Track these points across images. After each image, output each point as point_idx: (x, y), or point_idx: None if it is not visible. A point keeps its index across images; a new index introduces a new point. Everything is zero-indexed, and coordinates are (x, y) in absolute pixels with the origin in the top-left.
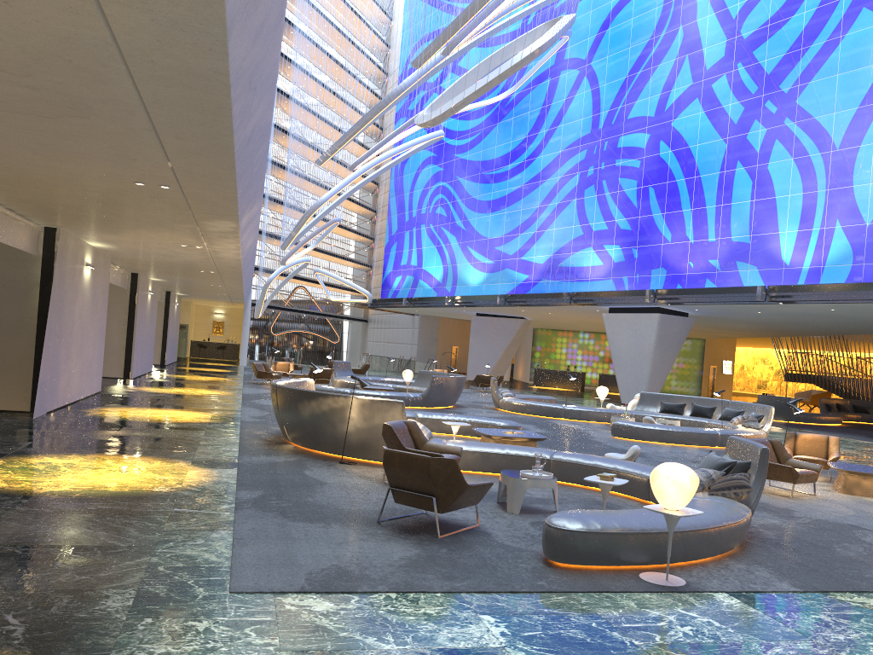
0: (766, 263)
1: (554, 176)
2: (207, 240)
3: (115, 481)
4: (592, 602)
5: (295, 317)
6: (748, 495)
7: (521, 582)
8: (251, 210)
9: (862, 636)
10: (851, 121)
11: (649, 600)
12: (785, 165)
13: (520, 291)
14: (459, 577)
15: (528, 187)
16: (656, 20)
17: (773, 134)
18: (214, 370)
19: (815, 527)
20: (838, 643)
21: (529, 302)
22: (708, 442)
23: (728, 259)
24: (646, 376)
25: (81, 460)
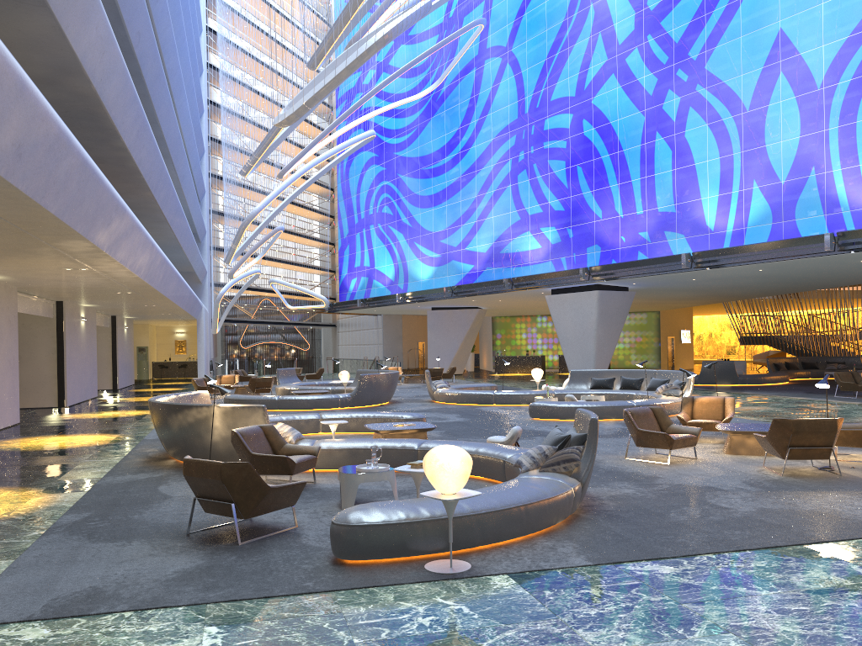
0: (692, 231)
1: (488, 164)
2: (83, 261)
3: None
4: (348, 600)
5: (267, 329)
6: (579, 468)
7: (286, 585)
8: (108, 227)
9: (618, 608)
10: (757, 81)
11: (413, 591)
12: (701, 131)
13: (467, 281)
14: (221, 587)
15: (465, 178)
16: (568, 1)
17: (687, 102)
18: (166, 389)
19: (667, 493)
20: (584, 619)
21: (476, 291)
22: None
23: (657, 230)
24: (592, 354)
25: None
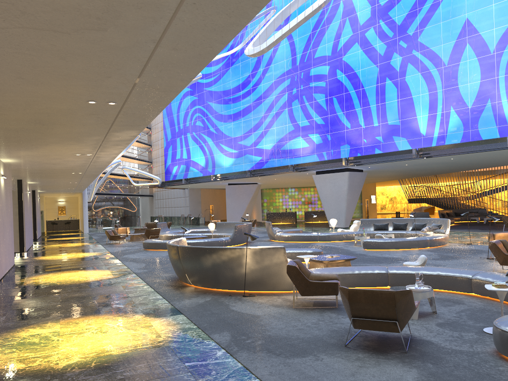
0: (411, 136)
1: (271, 96)
2: (101, 148)
3: (108, 343)
4: None
5: (105, 198)
6: None
7: None
8: None
9: None
10: (452, 49)
11: None
12: (416, 77)
13: (257, 167)
14: None
15: (255, 104)
16: None
17: (406, 60)
18: (72, 238)
19: None
20: None
21: (265, 173)
22: (423, 245)
23: (387, 135)
24: (344, 209)
25: (60, 326)
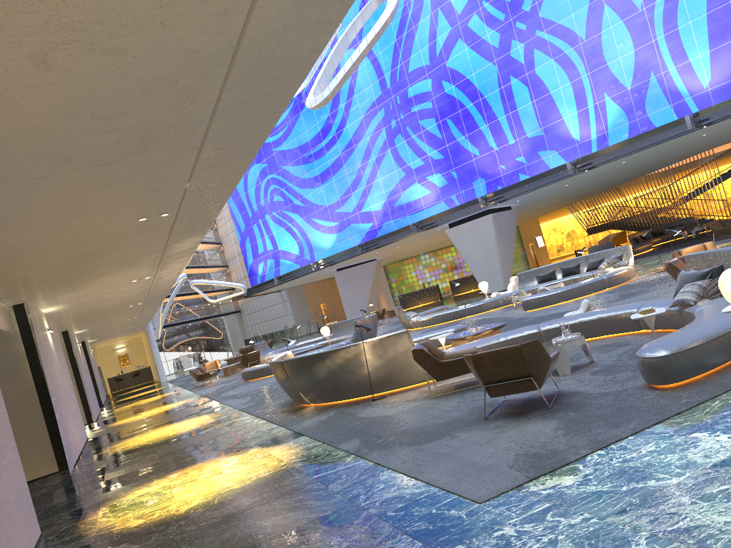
0: (562, 145)
1: (364, 137)
2: (161, 266)
3: (227, 481)
4: None
5: (176, 331)
6: None
7: (669, 406)
8: None
9: None
10: (587, 16)
11: None
12: (548, 66)
13: (370, 237)
14: (622, 422)
15: (345, 153)
16: None
17: (530, 46)
18: (148, 392)
19: None
20: None
21: (382, 243)
22: (600, 287)
23: (531, 153)
24: (498, 266)
25: (168, 480)
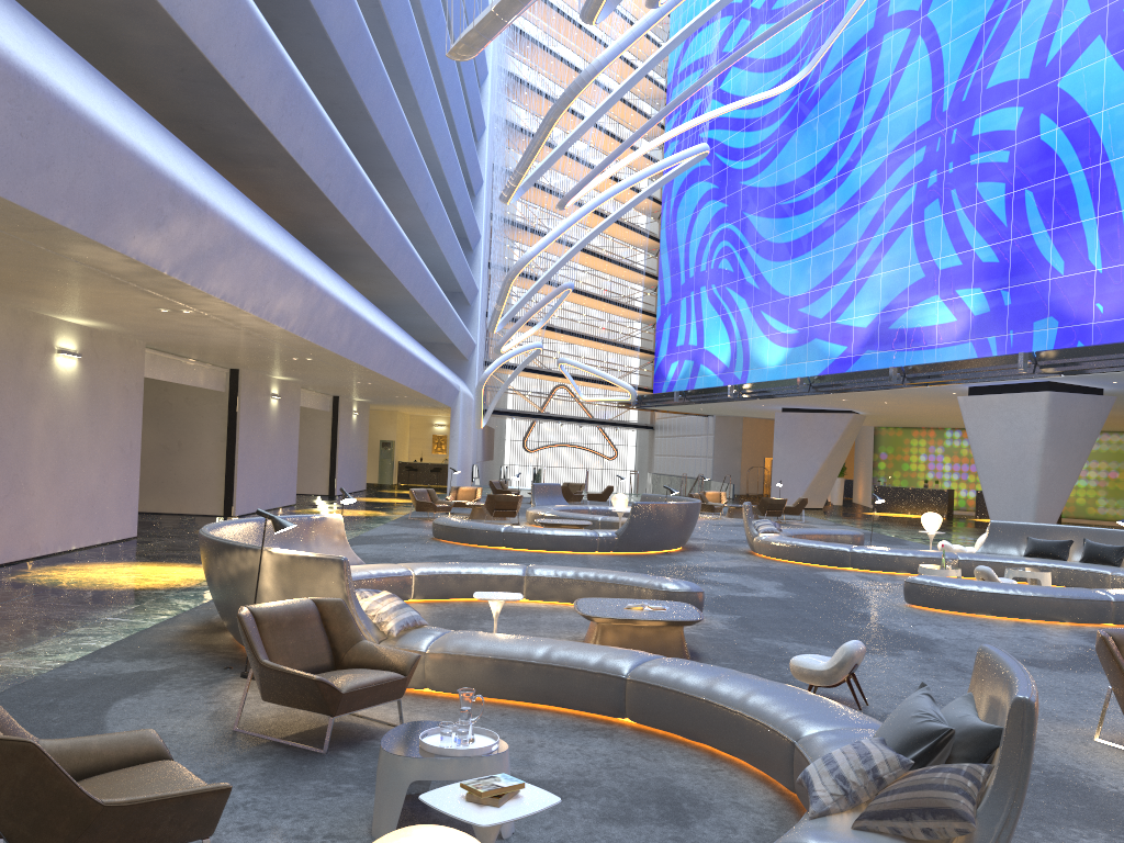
0: None
1: (879, 193)
2: (163, 294)
3: None
4: None
5: (564, 427)
6: (970, 837)
7: None
8: (160, 229)
9: None
10: None
11: None
12: None
13: (835, 371)
14: None
15: (841, 215)
16: None
17: None
18: (393, 501)
19: None
20: None
21: (847, 386)
22: (1090, 615)
23: None
24: (1032, 493)
25: None
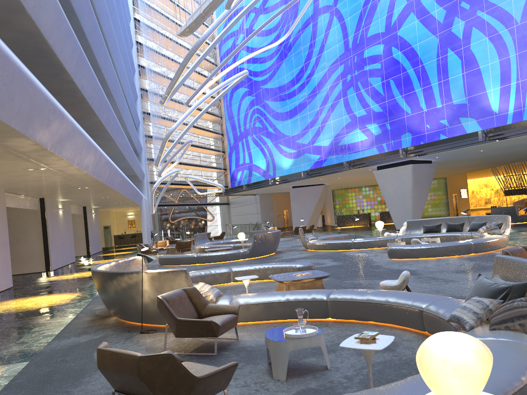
0: (481, 115)
1: (325, 86)
2: (37, 161)
3: None
4: None
5: (185, 209)
6: None
7: None
8: (48, 127)
9: None
10: (525, 1)
11: None
12: (482, 43)
13: (316, 166)
14: None
15: (310, 97)
16: None
17: (470, 24)
18: (121, 253)
19: None
20: None
21: (323, 172)
22: (465, 251)
23: (453, 117)
24: (410, 208)
25: None
